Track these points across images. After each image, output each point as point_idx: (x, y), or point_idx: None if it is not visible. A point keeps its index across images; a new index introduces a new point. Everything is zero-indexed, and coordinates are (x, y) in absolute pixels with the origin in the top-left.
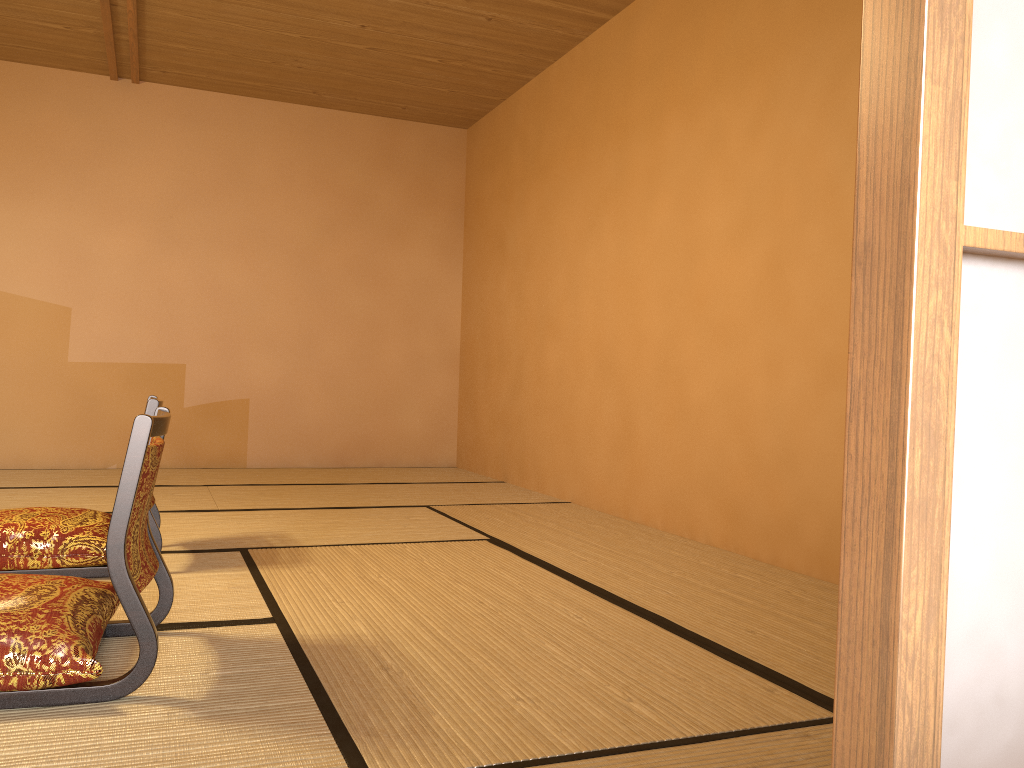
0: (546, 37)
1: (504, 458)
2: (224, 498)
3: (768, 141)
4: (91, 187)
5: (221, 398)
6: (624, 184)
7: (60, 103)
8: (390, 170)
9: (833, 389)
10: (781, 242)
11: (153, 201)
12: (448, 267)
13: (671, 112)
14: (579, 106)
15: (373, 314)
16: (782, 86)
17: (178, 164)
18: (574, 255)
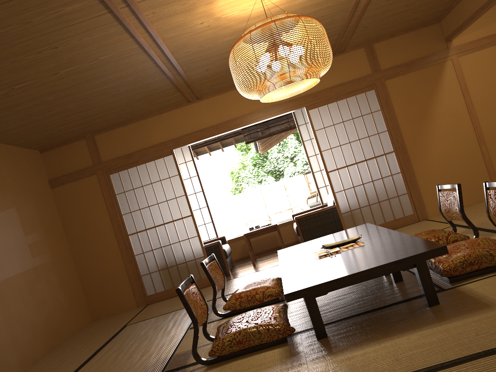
0: None
1: None
2: None
3: None
4: None
5: None
6: None
7: None
8: None
9: None
10: None
11: None
12: None
13: None
14: None
15: None
16: None
17: None
18: None
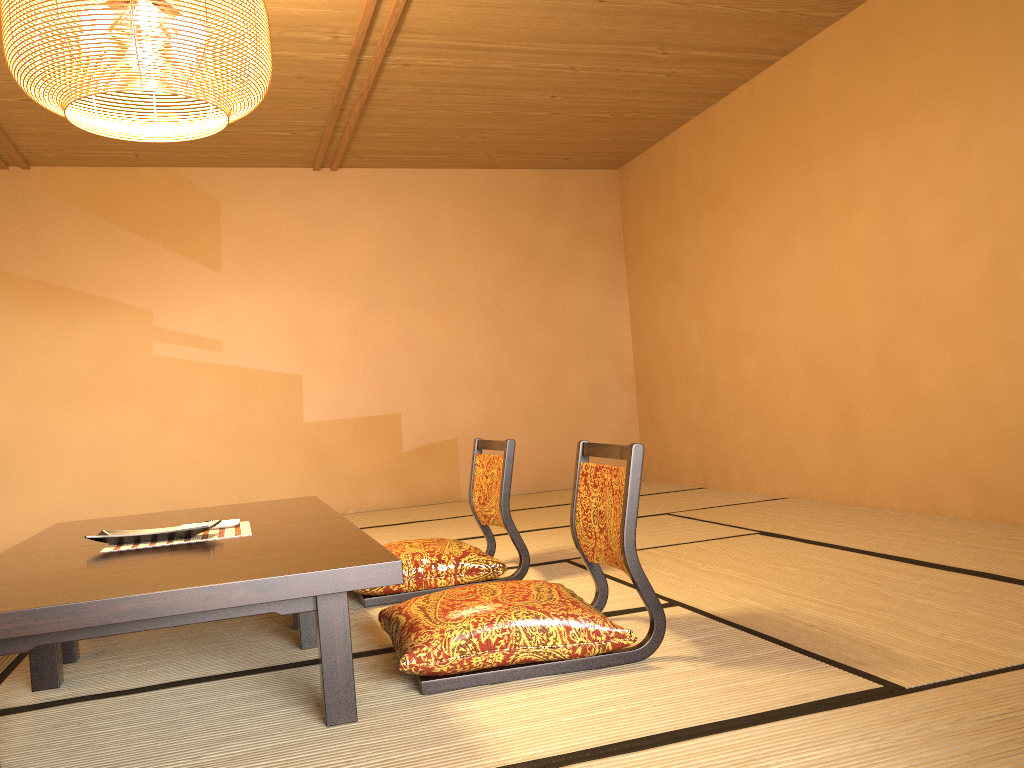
0: (716, 82)
1: (702, 466)
2: None
3: (978, 155)
4: (307, 267)
5: (433, 440)
6: (815, 205)
7: (274, 197)
8: (555, 216)
9: None
10: (1005, 242)
11: (358, 272)
12: (615, 297)
13: (862, 137)
14: (752, 139)
15: (554, 348)
16: (987, 106)
17: (376, 236)
18: (763, 273)
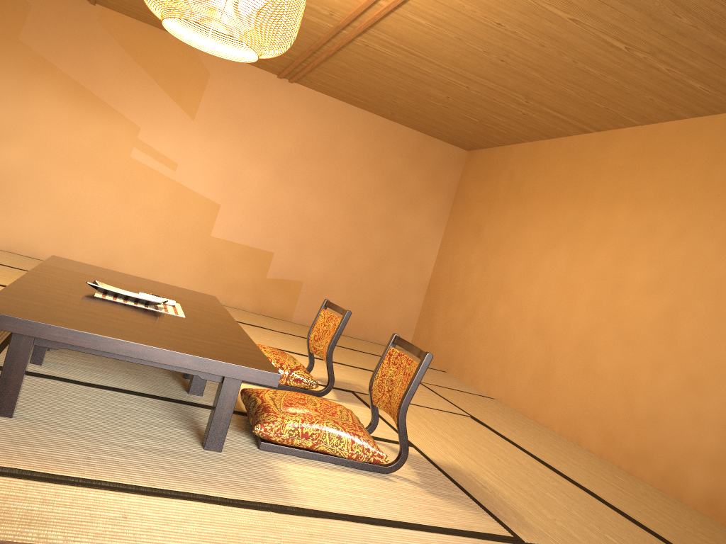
0: (550, 129)
1: (448, 358)
2: (304, 347)
3: (684, 245)
4: (250, 137)
5: (288, 277)
6: (580, 230)
7: (246, 85)
8: (418, 165)
9: (692, 392)
10: (679, 303)
11: (281, 153)
12: (435, 231)
13: (623, 203)
14: (558, 173)
15: (385, 248)
16: (701, 219)
17: (301, 135)
18: (533, 257)
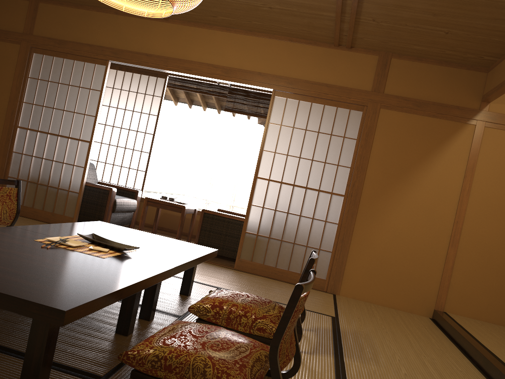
0: None
1: None
2: None
3: None
4: None
5: None
6: None
7: None
8: None
9: None
10: None
11: None
12: None
13: None
14: None
15: None
16: None
17: None
18: None
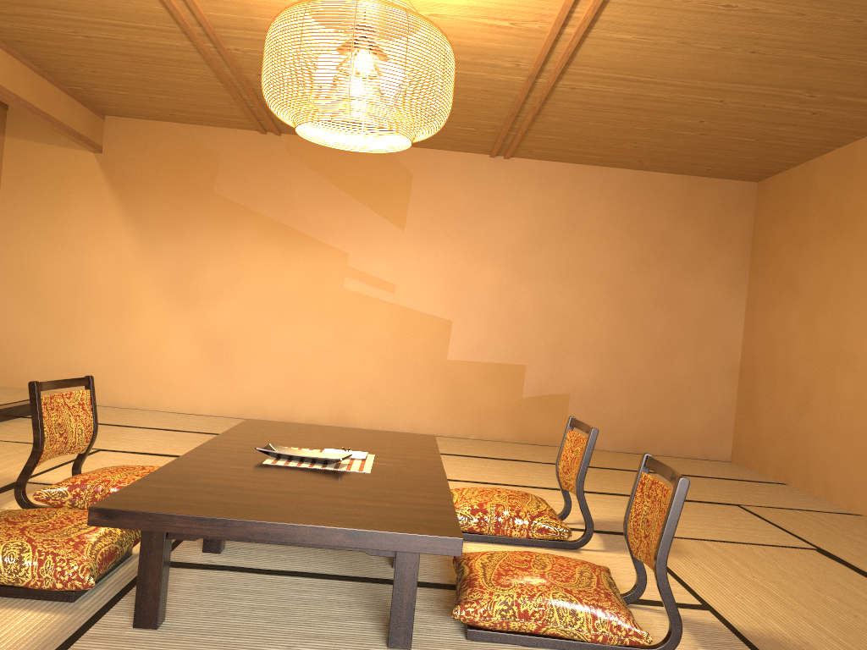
0: (861, 123)
1: (786, 464)
2: None
3: None
4: (471, 234)
5: (549, 392)
6: None
7: (455, 175)
8: (690, 217)
9: None
10: None
11: (512, 244)
12: (734, 296)
13: None
14: None
15: (669, 332)
16: None
17: (531, 217)
18: None
